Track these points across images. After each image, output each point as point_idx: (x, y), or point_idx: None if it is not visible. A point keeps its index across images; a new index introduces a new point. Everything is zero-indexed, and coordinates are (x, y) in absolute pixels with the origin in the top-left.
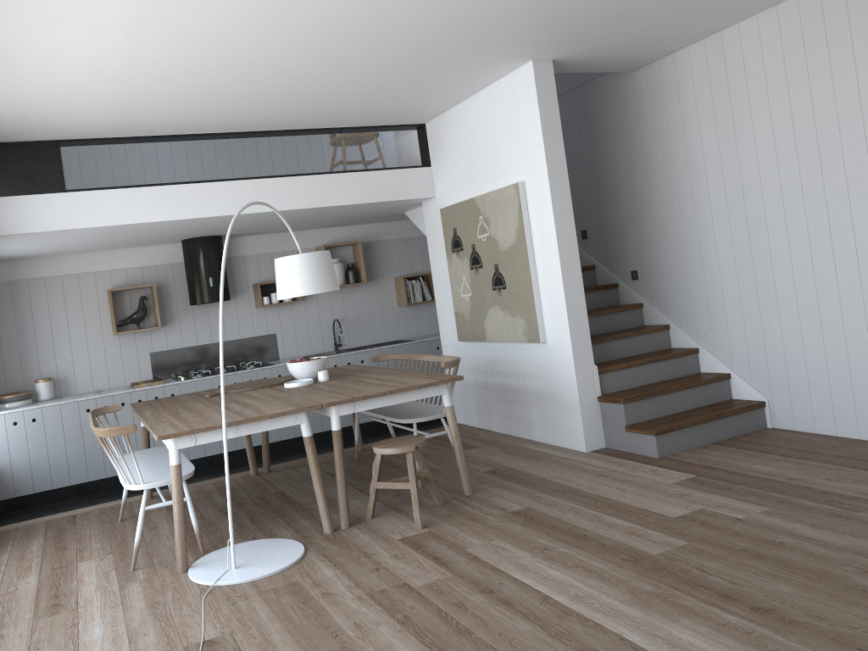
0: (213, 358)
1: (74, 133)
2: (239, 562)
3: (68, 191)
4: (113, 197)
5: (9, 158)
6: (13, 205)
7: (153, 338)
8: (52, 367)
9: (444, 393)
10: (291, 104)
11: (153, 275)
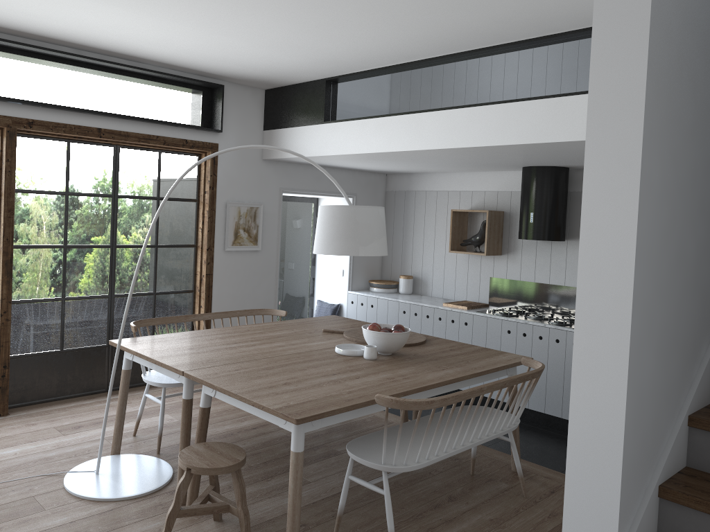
0: (546, 301)
1: (319, 72)
2: (113, 472)
3: (324, 122)
4: (349, 128)
5: (298, 96)
6: (296, 134)
7: (494, 264)
8: (419, 268)
9: (290, 430)
10: (416, 19)
11: (505, 200)
